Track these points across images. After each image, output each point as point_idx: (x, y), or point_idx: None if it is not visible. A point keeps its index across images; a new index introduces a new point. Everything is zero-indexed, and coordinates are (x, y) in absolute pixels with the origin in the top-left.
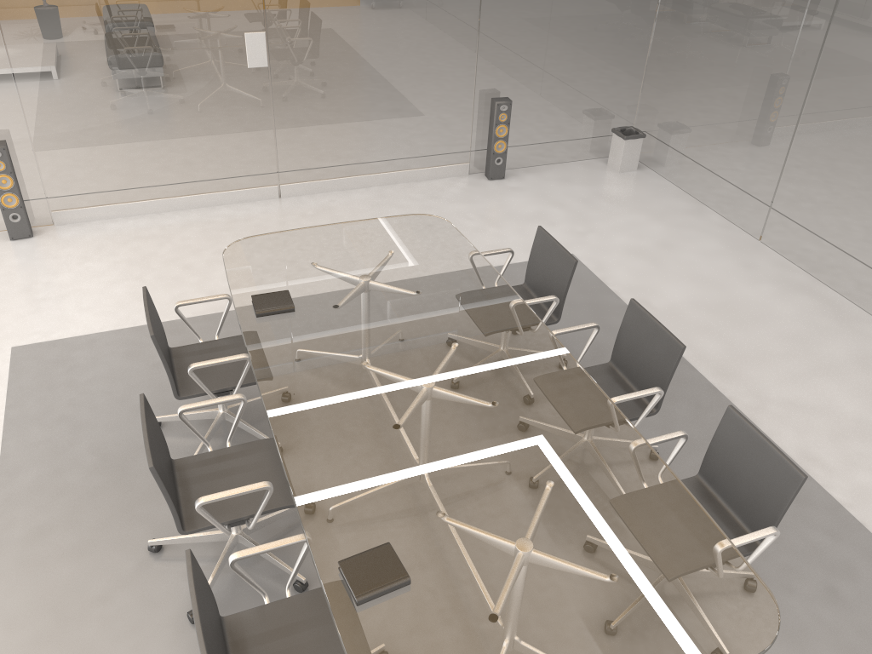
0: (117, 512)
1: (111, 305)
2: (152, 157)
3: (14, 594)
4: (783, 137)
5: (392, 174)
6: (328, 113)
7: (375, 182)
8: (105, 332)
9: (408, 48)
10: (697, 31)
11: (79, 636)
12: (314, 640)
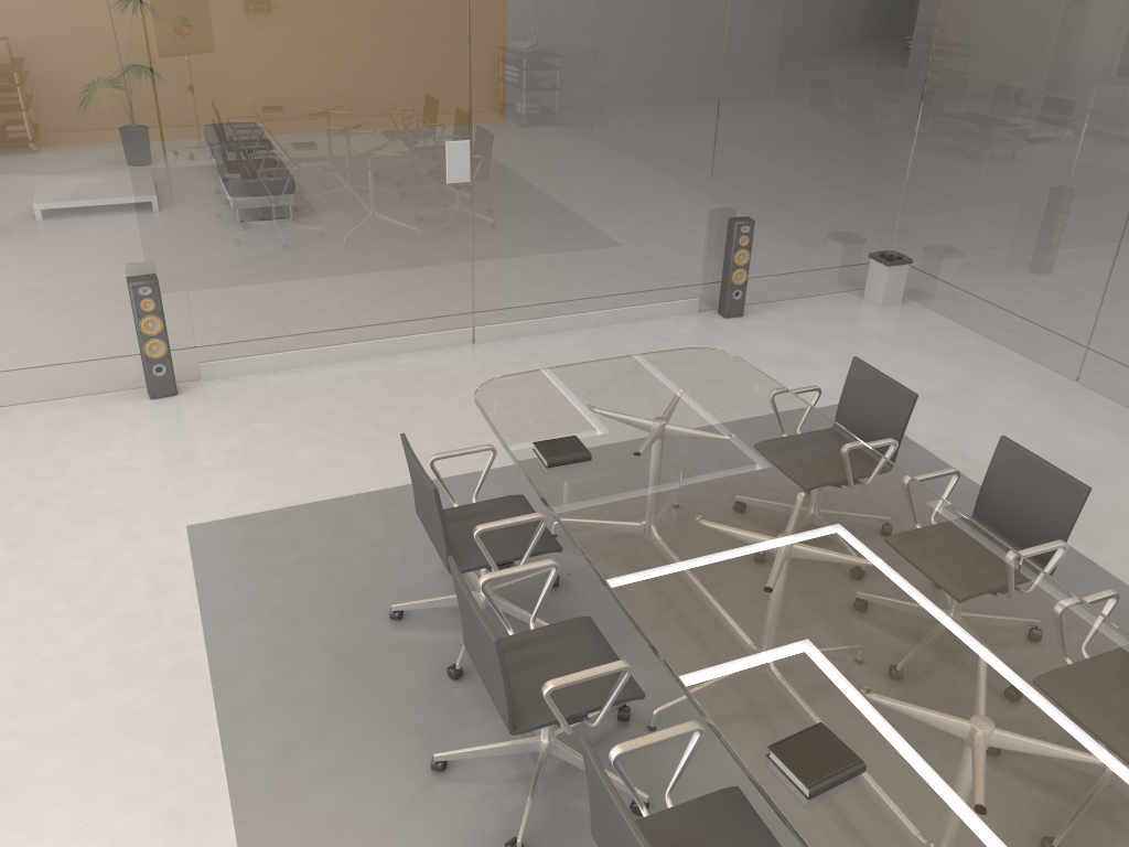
0: (377, 722)
1: (298, 473)
2: (326, 293)
3: (272, 829)
4: (1104, 254)
5: (607, 312)
6: (536, 238)
7: (588, 323)
8: (300, 505)
9: (633, 159)
10: (977, 134)
11: None
12: None
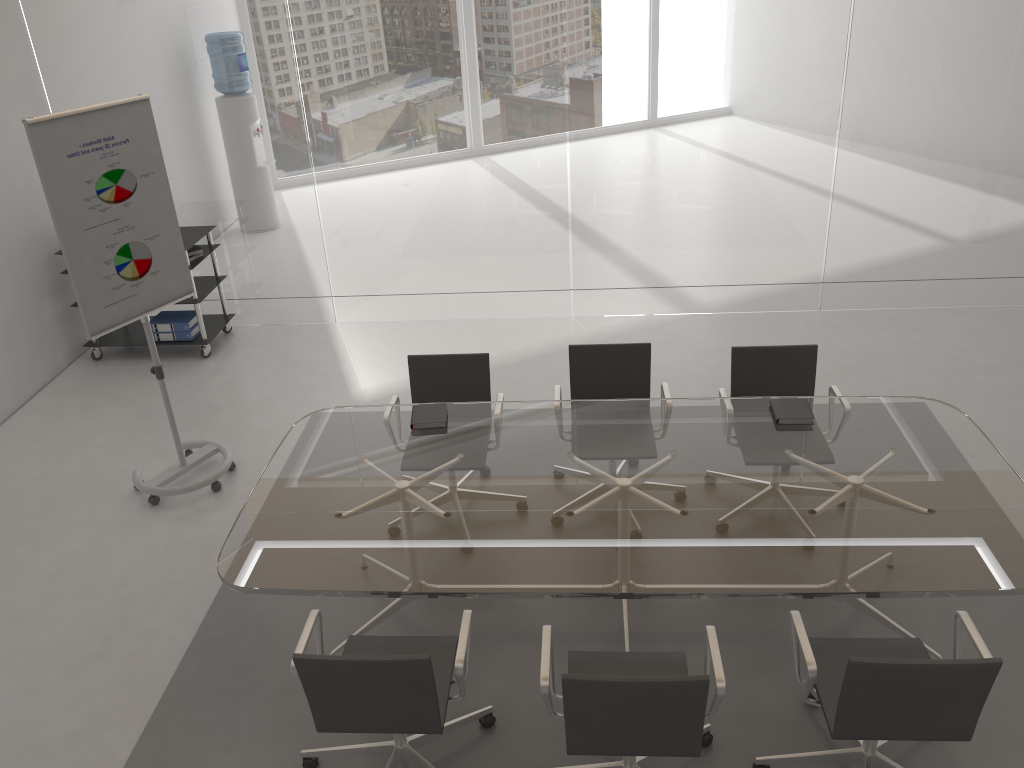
0: None
1: (1014, 452)
2: None
3: None
4: None
5: None
6: None
7: None
8: None
9: None
10: None
11: None
12: None
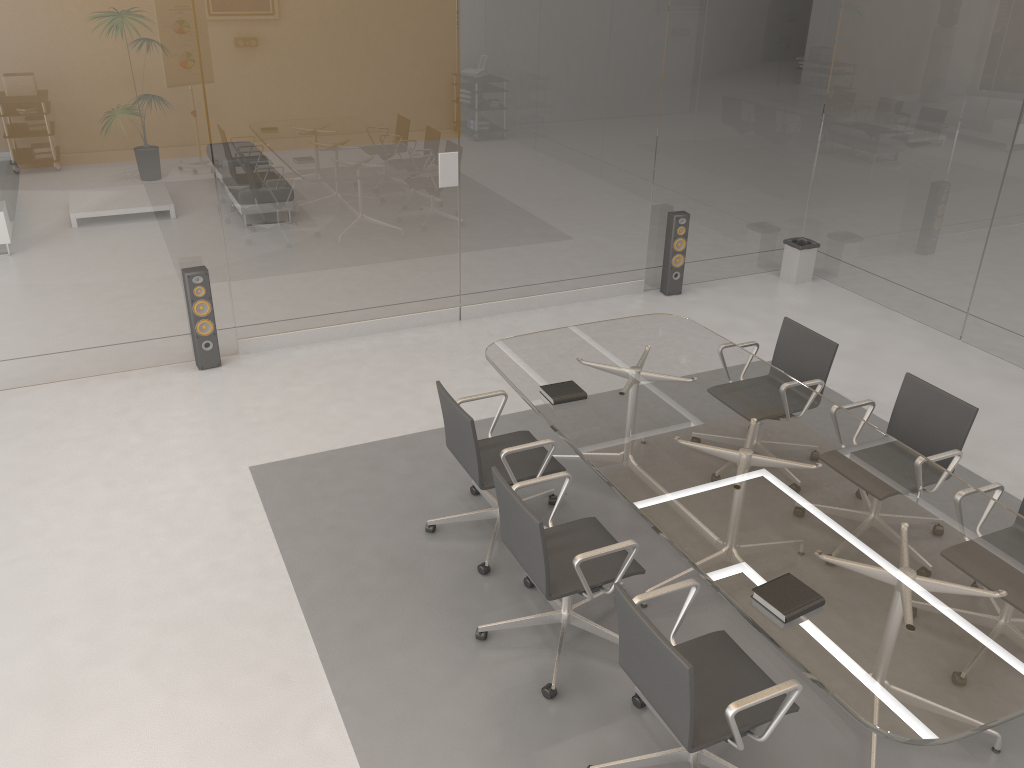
0: (428, 607)
1: (332, 424)
2: (341, 280)
3: (359, 683)
4: (978, 234)
5: (569, 292)
6: (511, 231)
7: (553, 301)
8: (338, 449)
9: (590, 165)
10: (870, 139)
11: (441, 716)
12: (721, 677)
